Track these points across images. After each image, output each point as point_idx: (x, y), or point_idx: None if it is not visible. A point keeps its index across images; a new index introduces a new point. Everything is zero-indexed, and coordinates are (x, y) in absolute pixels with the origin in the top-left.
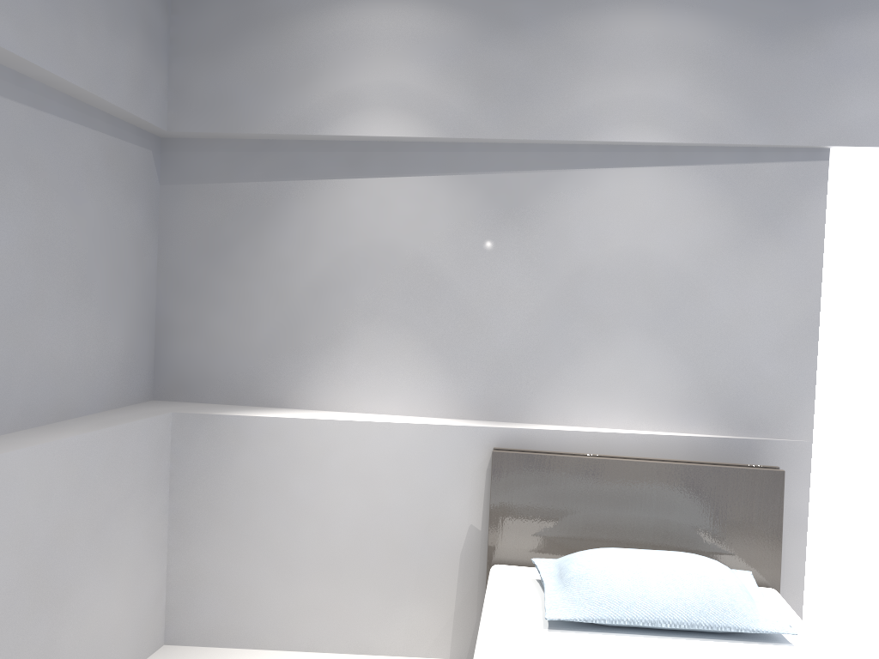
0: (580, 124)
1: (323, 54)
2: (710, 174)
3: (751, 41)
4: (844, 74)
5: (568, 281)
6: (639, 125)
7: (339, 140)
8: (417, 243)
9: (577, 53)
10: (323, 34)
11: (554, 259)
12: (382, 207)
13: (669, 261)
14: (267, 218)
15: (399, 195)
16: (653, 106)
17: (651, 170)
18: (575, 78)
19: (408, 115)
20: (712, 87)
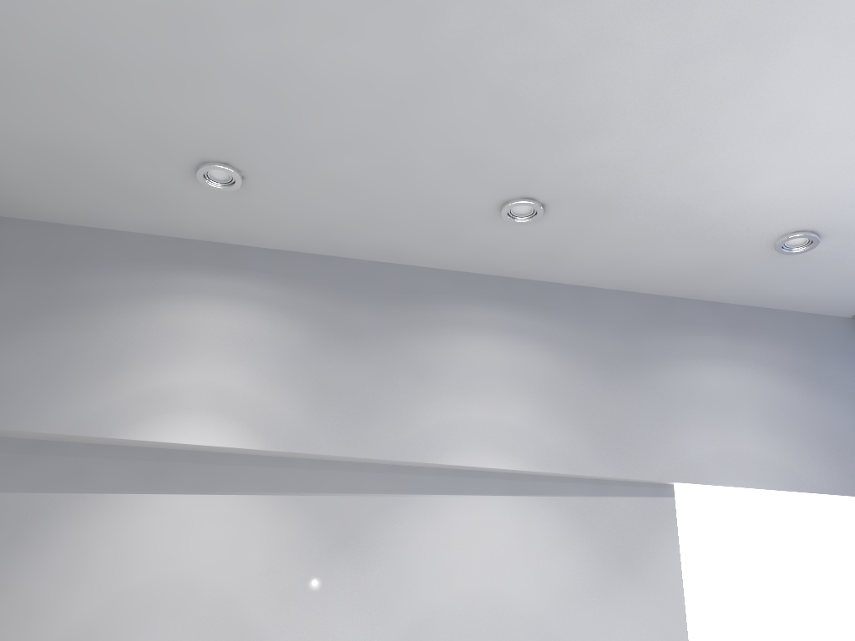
0: (425, 445)
1: (134, 347)
2: (561, 506)
3: (589, 374)
4: (676, 412)
5: (411, 632)
6: (488, 450)
7: (138, 446)
8: (224, 579)
9: (421, 371)
10: (138, 326)
11: (395, 603)
12: (183, 531)
13: (525, 606)
14: (21, 541)
15: (207, 516)
16: (501, 431)
17: (500, 499)
18: (420, 396)
19: (229, 422)
20: (558, 416)
